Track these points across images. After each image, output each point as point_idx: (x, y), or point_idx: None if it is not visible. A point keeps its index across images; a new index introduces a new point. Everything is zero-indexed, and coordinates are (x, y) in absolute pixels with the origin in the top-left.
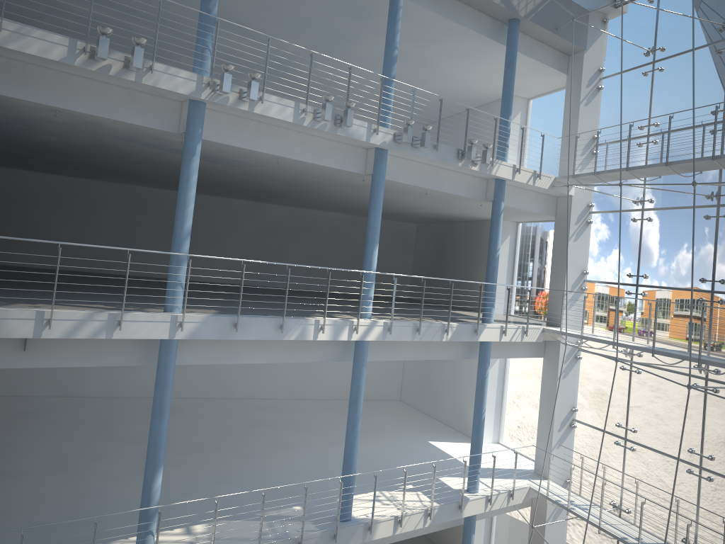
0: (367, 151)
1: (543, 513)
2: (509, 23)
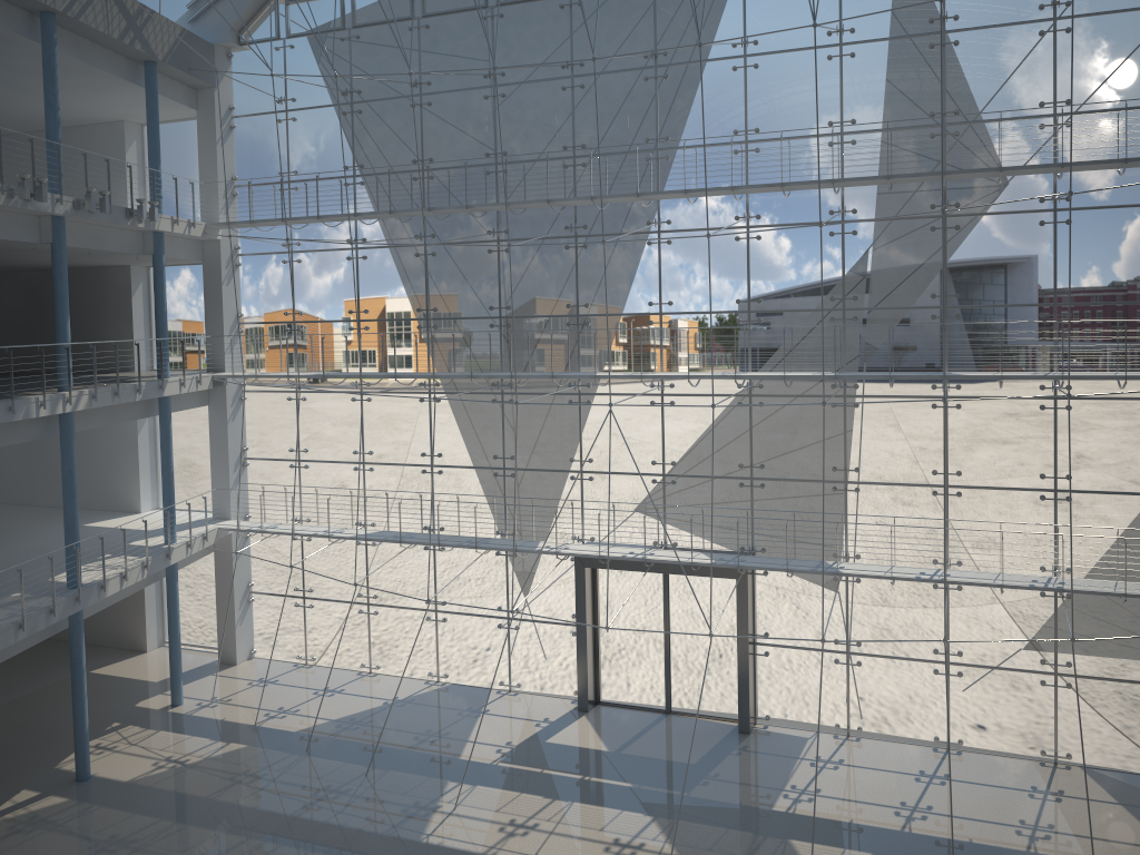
0: (39, 219)
1: (229, 552)
2: (146, 65)
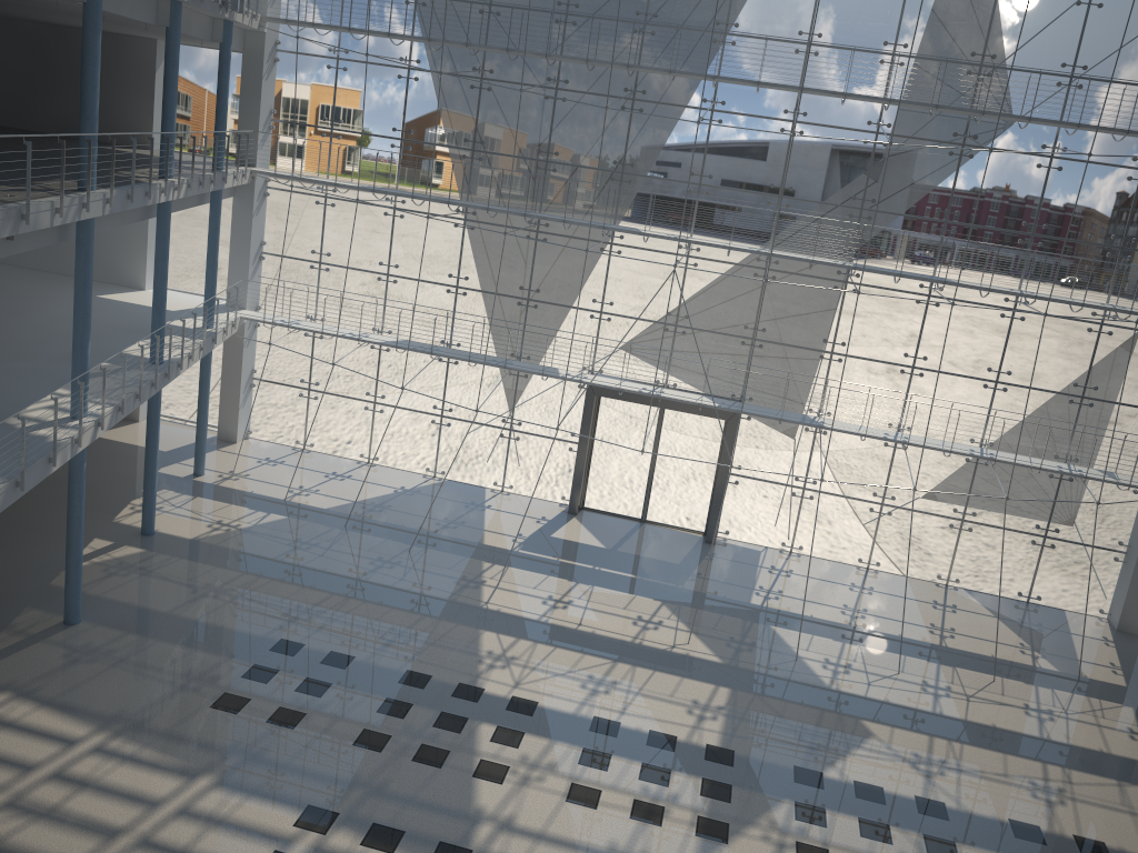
0: (157, 0)
1: (240, 339)
2: None
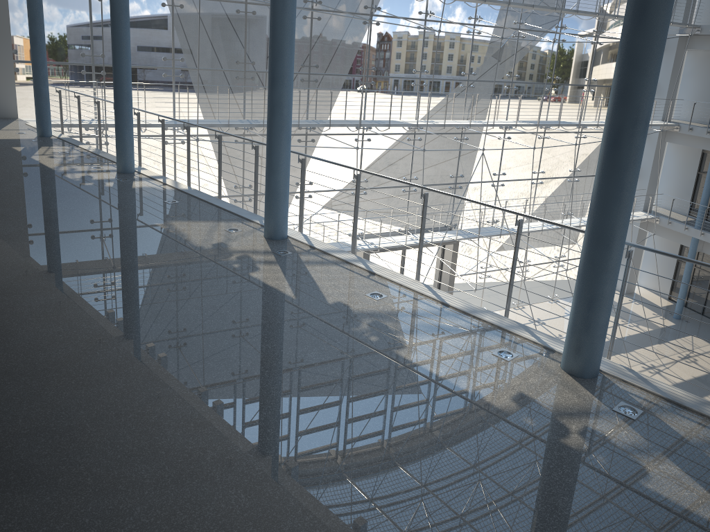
0: None
1: None
2: None
